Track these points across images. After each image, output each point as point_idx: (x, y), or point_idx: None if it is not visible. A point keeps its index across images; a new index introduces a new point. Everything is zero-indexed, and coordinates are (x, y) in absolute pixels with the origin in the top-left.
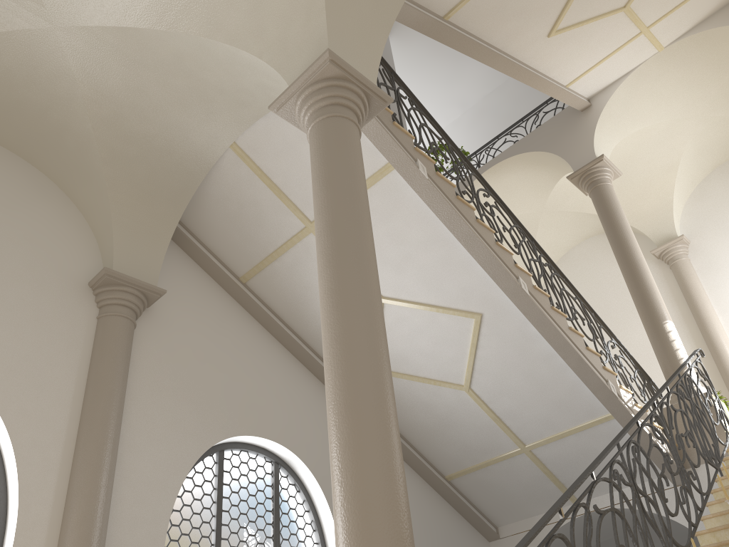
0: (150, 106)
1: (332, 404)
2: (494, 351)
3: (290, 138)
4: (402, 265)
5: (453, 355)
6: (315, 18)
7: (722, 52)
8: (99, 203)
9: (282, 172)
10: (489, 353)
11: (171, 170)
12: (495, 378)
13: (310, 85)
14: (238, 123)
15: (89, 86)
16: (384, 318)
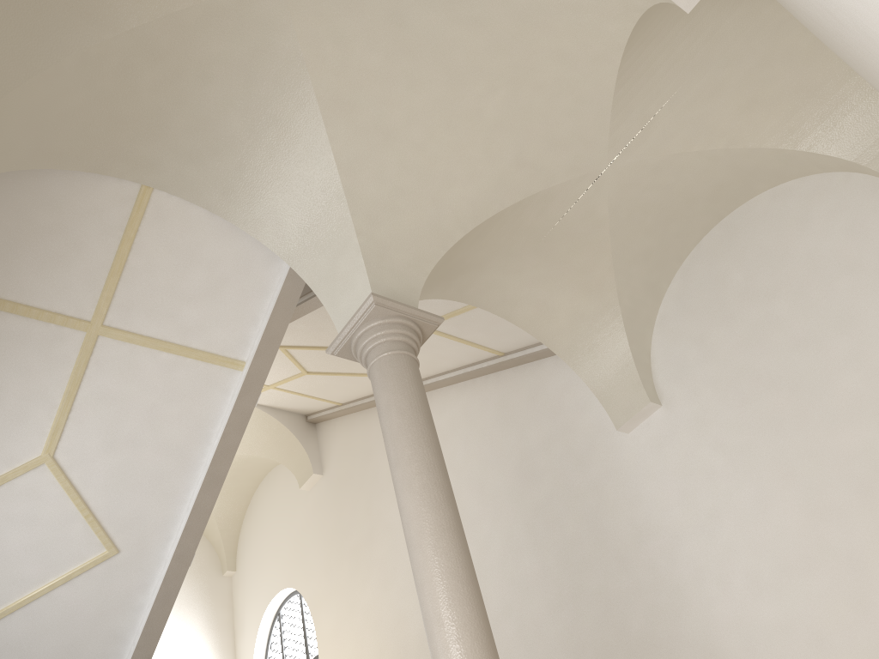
0: (184, 91)
1: (480, 641)
2: (75, 598)
3: (202, 252)
4: (120, 446)
5: (29, 573)
6: (417, 270)
7: (258, 437)
8: (3, 62)
9: (149, 261)
10: (67, 597)
11: (85, 132)
12: (33, 629)
13: (412, 321)
14: (190, 189)
15: (197, 17)
16: (18, 478)
